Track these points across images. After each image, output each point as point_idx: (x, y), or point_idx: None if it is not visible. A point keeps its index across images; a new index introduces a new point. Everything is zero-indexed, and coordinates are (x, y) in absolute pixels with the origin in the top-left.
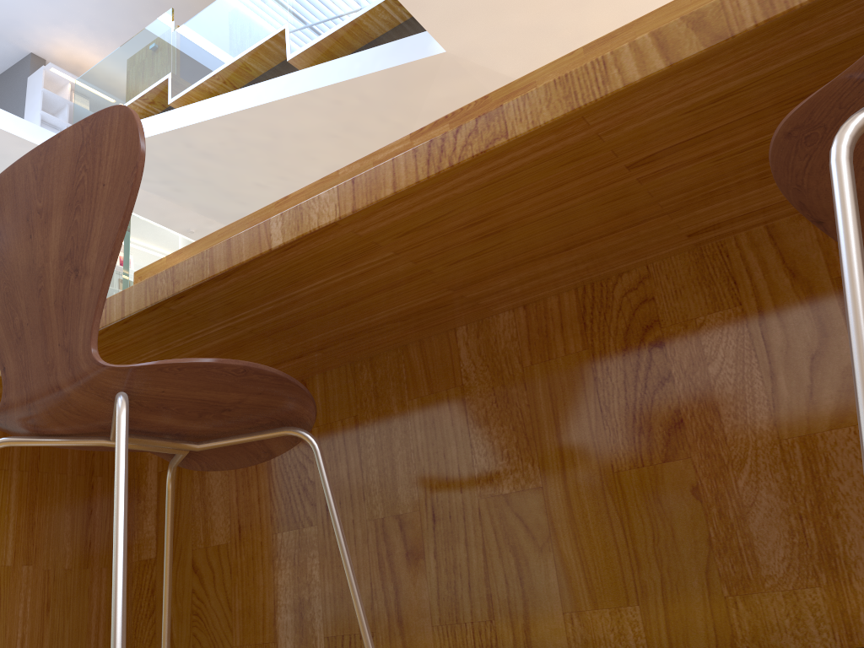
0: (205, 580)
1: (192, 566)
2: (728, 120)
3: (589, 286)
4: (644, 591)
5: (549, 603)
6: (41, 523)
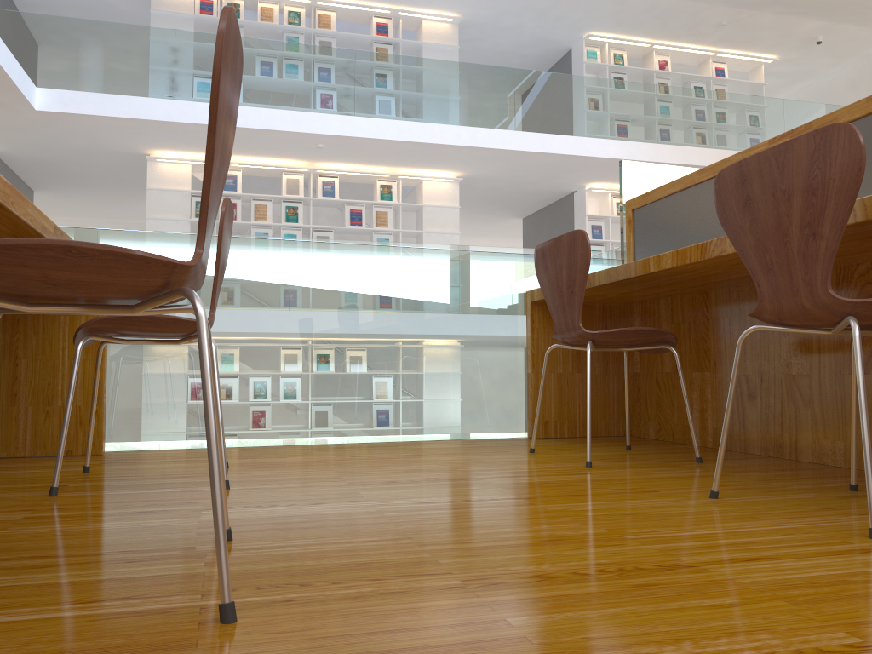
0: (661, 389)
1: (655, 380)
2: None
3: (842, 268)
4: (846, 435)
5: (806, 432)
6: (583, 353)
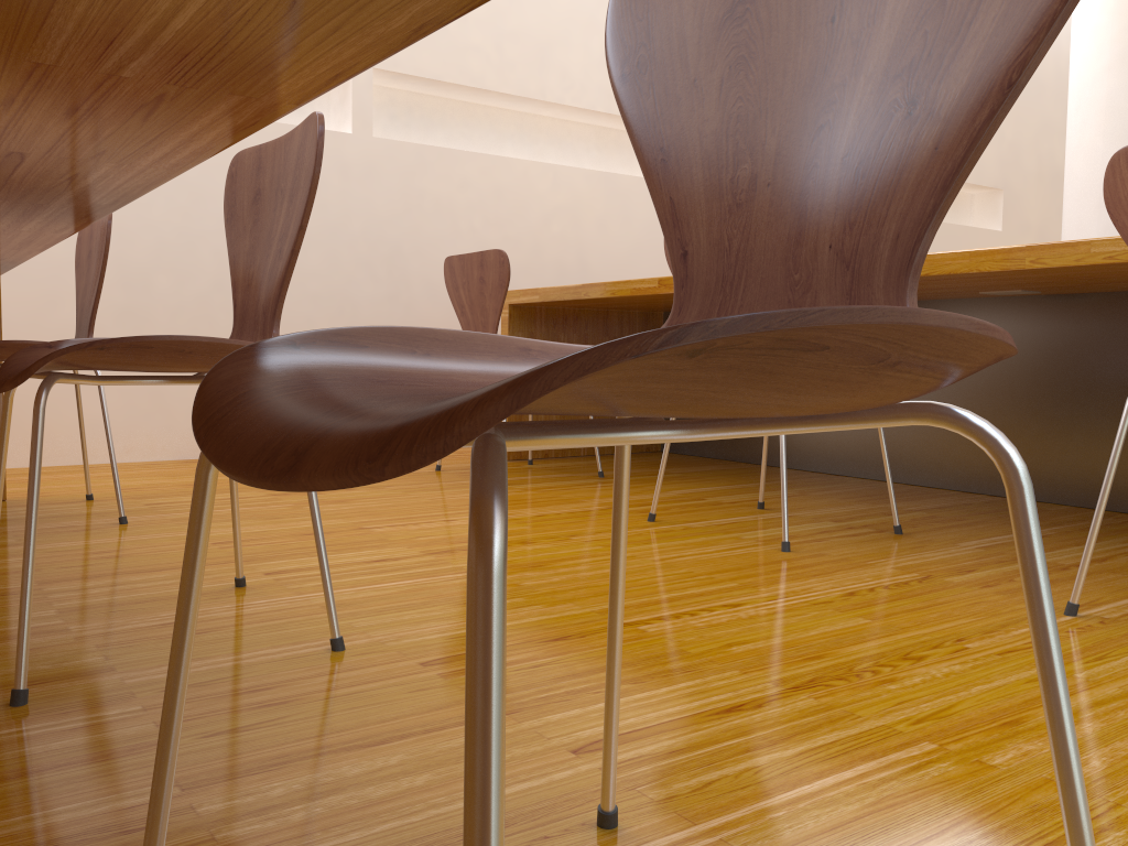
0: None
1: None
2: (20, 173)
3: None
4: None
5: None
6: None
